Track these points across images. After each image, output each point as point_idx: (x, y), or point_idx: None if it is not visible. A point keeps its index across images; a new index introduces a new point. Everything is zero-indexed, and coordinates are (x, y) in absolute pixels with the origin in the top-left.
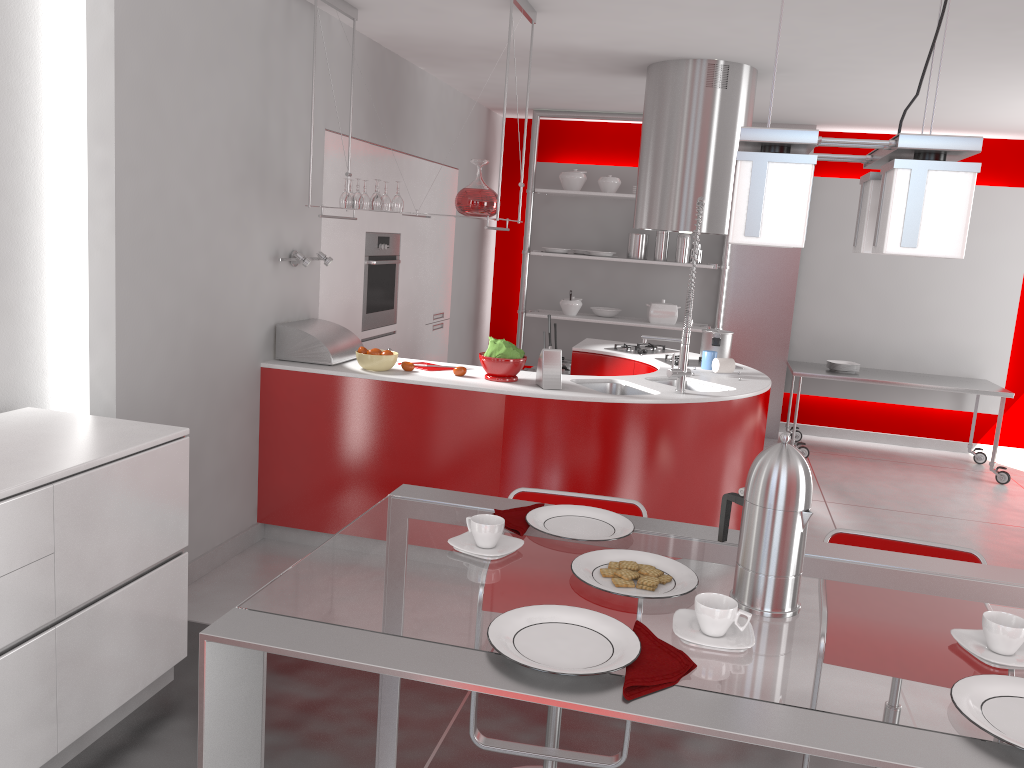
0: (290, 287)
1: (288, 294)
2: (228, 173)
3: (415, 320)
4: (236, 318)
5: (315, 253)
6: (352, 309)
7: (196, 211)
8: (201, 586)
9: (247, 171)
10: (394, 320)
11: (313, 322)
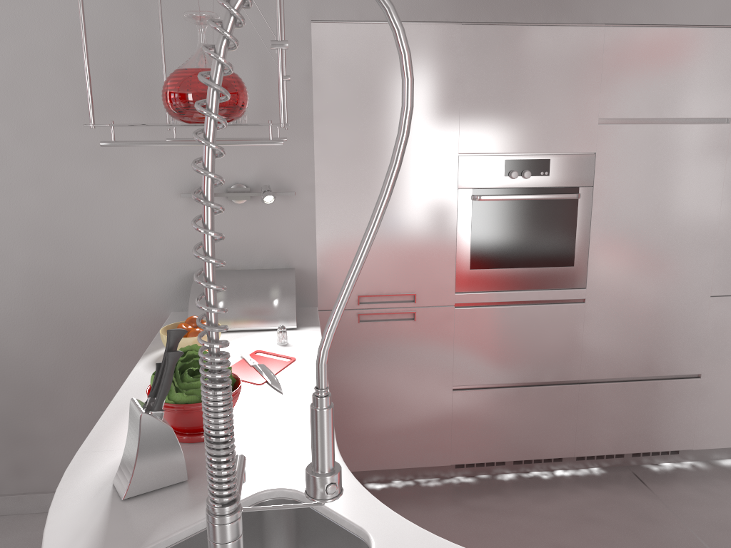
0: (235, 228)
1: (230, 236)
2: (71, 100)
3: (664, 287)
4: (111, 259)
5: (299, 186)
6: (421, 261)
7: (13, 146)
8: (41, 520)
9: (113, 95)
10: (577, 283)
11: (259, 273)
